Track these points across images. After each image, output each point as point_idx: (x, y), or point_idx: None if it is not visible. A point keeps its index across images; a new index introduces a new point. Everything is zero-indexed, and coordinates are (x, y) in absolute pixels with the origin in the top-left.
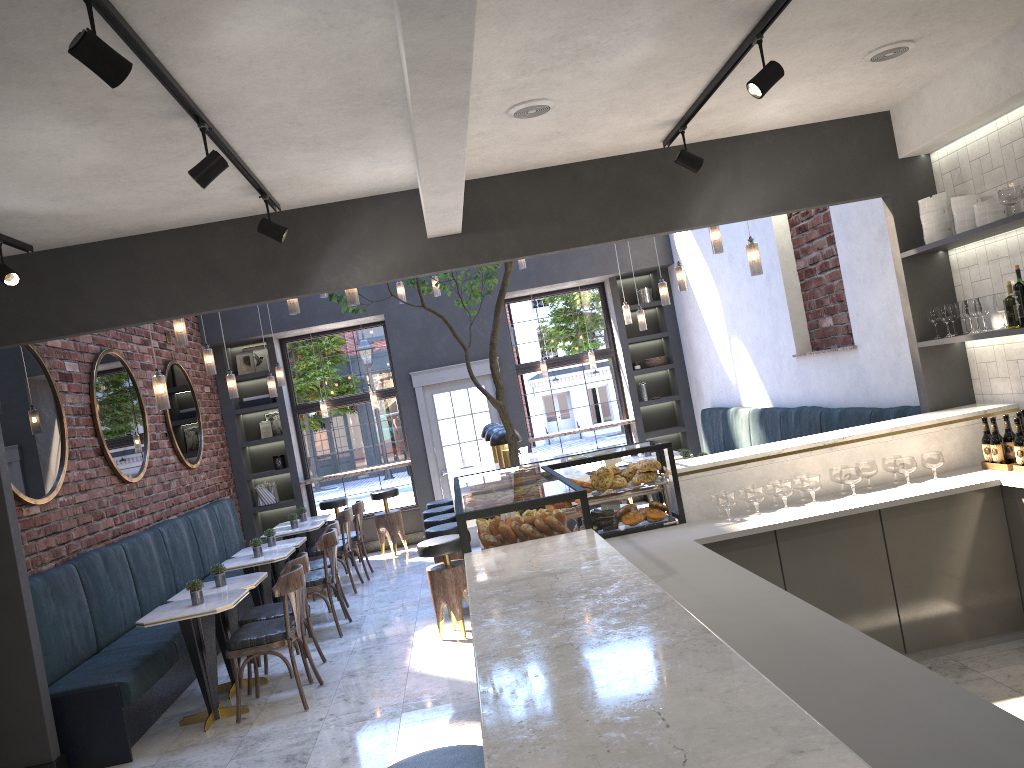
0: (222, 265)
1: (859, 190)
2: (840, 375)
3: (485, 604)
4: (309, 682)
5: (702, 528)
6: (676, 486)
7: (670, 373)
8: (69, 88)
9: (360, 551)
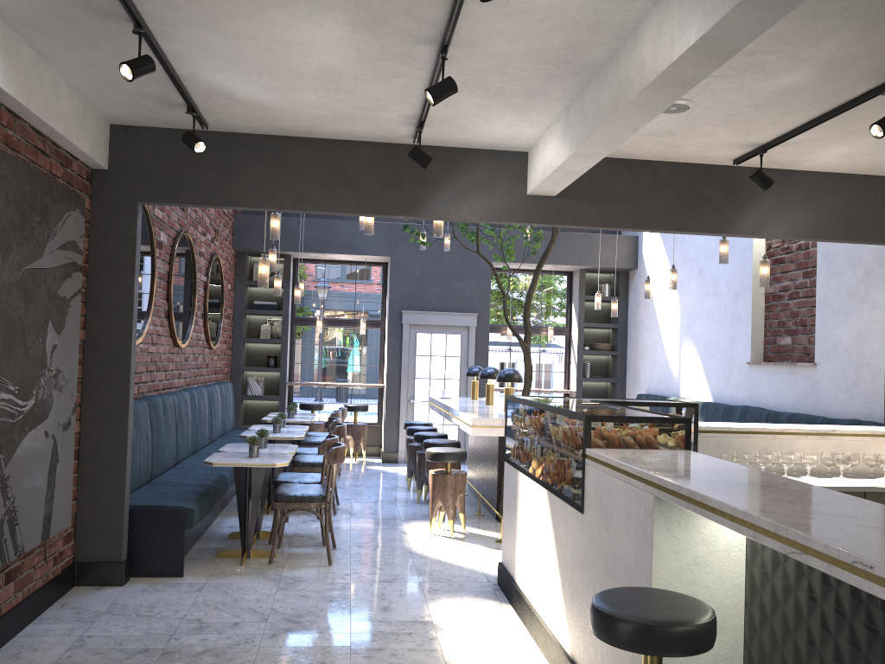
0: (355, 177)
1: (874, 235)
2: (792, 385)
3: (680, 480)
4: (323, 544)
5: None
6: (695, 440)
7: (611, 359)
8: None
9: None
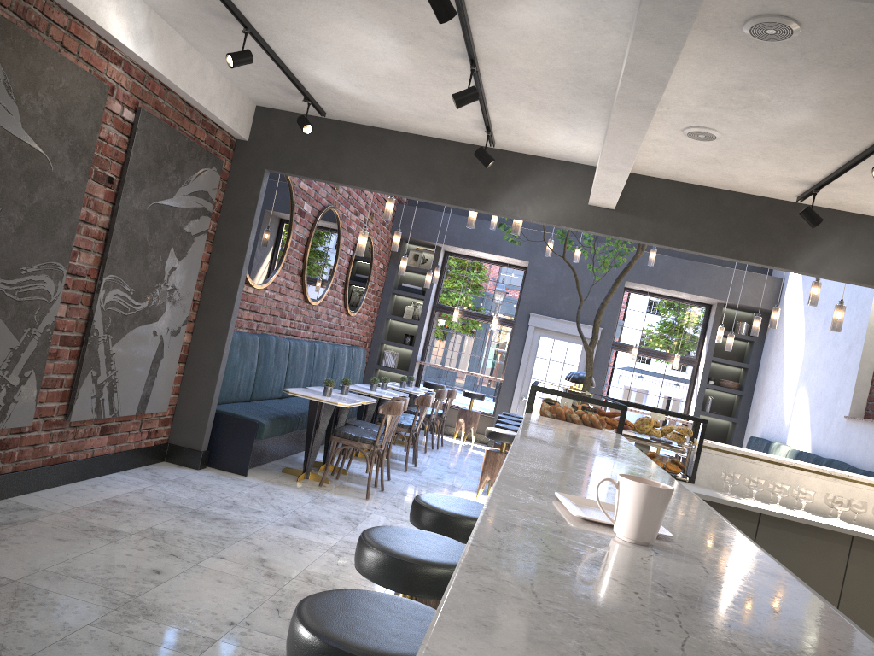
0: (439, 171)
1: None
2: None
3: (531, 427)
4: (374, 485)
5: (704, 490)
6: (697, 454)
7: (737, 399)
8: (406, 16)
9: (440, 426)
